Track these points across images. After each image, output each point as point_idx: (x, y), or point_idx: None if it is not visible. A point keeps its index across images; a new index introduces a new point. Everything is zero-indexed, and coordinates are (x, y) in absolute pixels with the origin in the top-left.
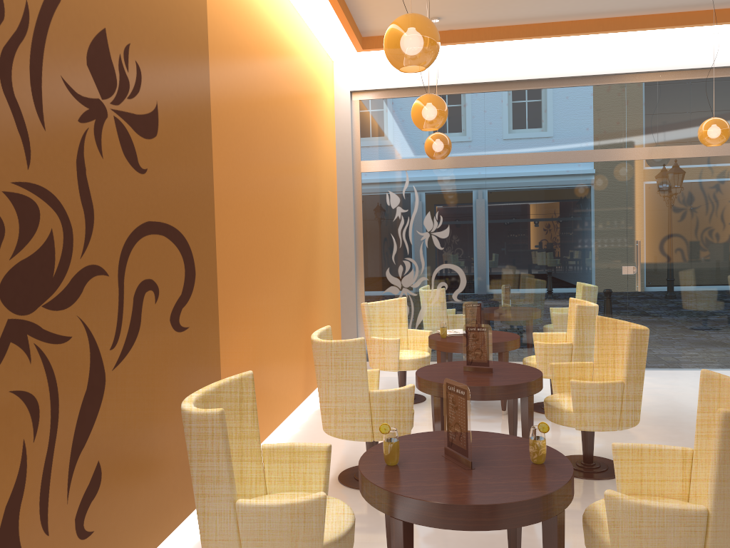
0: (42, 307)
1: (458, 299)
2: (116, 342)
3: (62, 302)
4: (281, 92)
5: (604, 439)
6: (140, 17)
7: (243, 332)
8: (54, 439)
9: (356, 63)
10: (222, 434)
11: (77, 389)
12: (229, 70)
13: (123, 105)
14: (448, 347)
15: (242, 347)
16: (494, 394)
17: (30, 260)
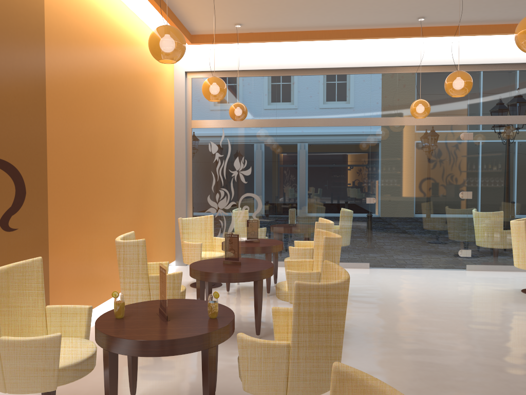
0: None
1: (256, 217)
2: None
3: None
4: (119, 71)
5: None
6: None
7: (73, 234)
8: None
9: (189, 52)
10: None
11: None
12: (65, 56)
13: None
14: None
15: (71, 244)
16: (233, 279)
17: None
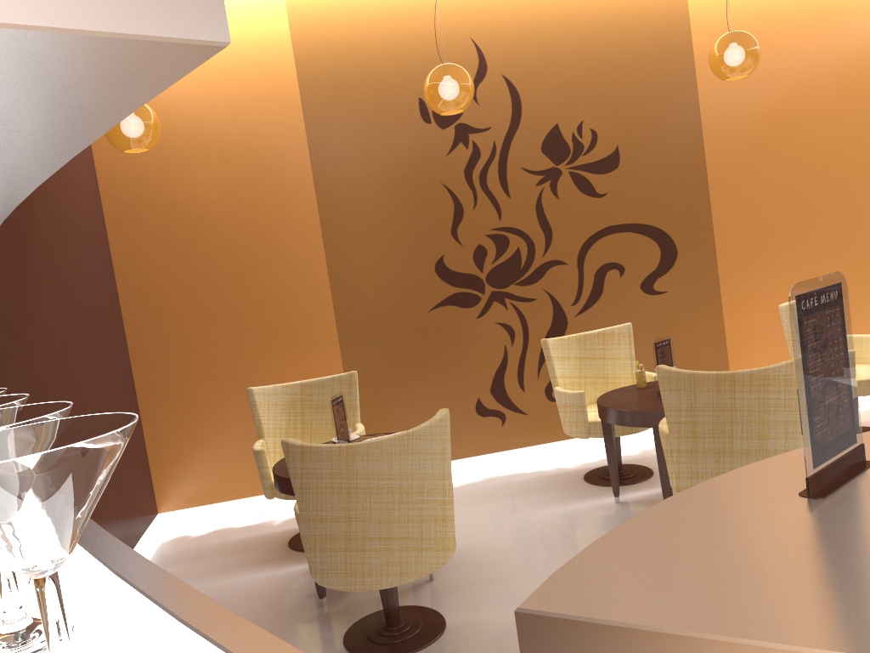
0: (513, 285)
1: None
2: (577, 301)
3: (528, 282)
4: None
5: None
6: (594, 97)
7: (771, 294)
8: (526, 348)
9: None
10: (544, 351)
11: (542, 325)
12: None
13: (578, 162)
14: None
15: (768, 306)
16: None
17: (504, 263)
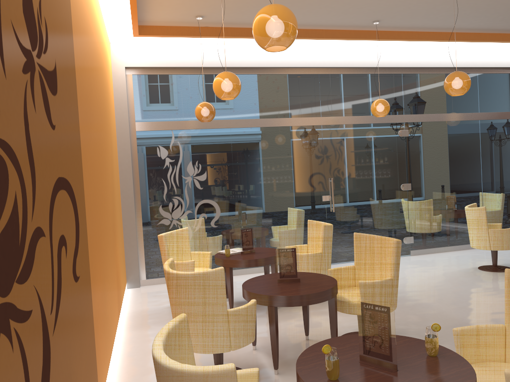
0: (15, 283)
1: (215, 225)
2: (52, 305)
3: (25, 273)
4: (97, 62)
5: (355, 317)
6: None
7: (98, 271)
8: None
9: (129, 45)
10: None
11: (38, 367)
12: (79, 38)
13: (41, 60)
14: (235, 264)
15: (98, 285)
16: (316, 299)
17: (6, 230)
